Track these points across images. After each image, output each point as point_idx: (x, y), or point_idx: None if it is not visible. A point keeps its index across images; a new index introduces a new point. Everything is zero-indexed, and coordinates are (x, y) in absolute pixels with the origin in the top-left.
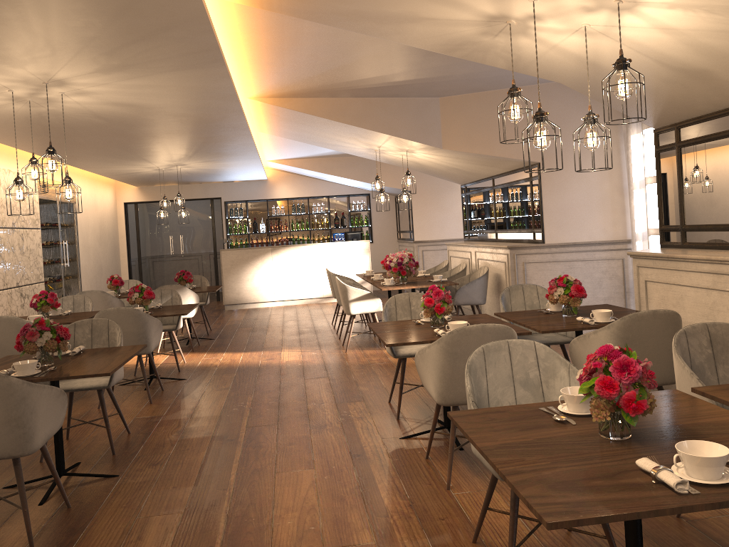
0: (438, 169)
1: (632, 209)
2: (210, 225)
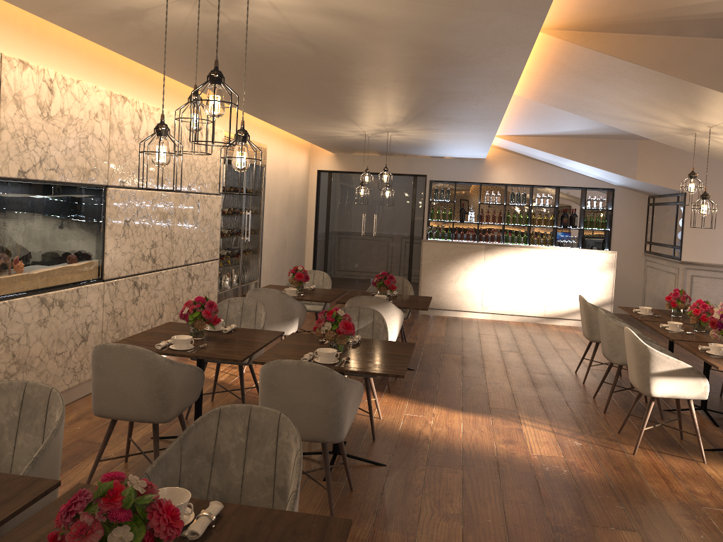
0: None
1: None
2: (409, 206)
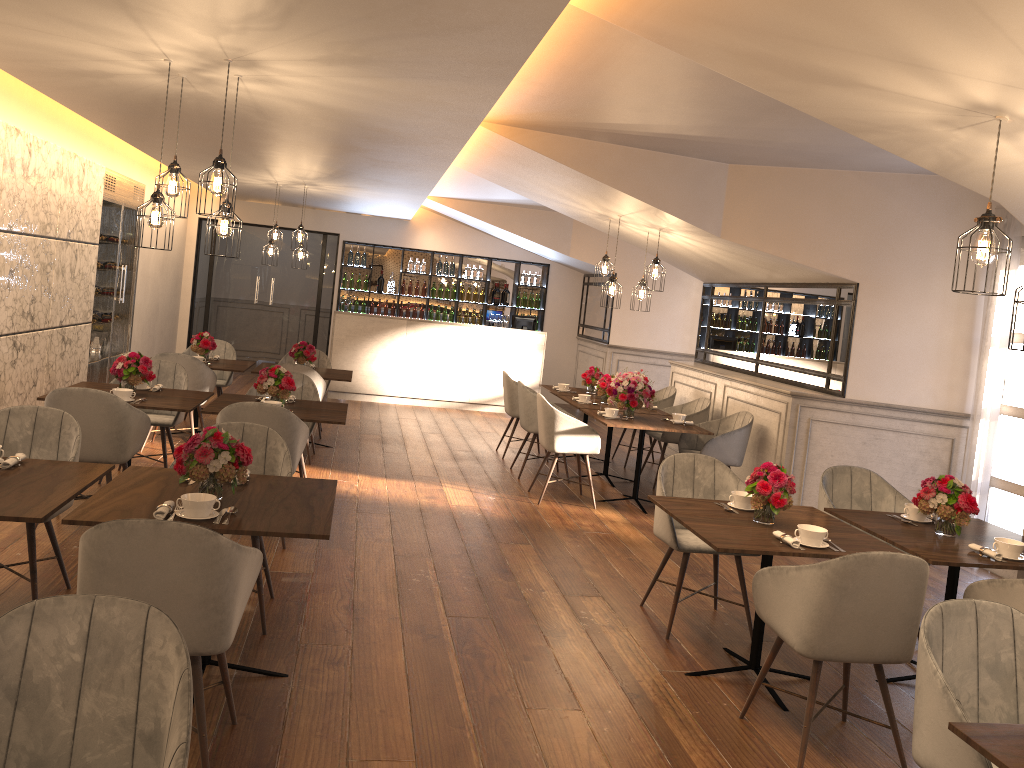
0: (687, 258)
1: (982, 374)
2: (317, 270)
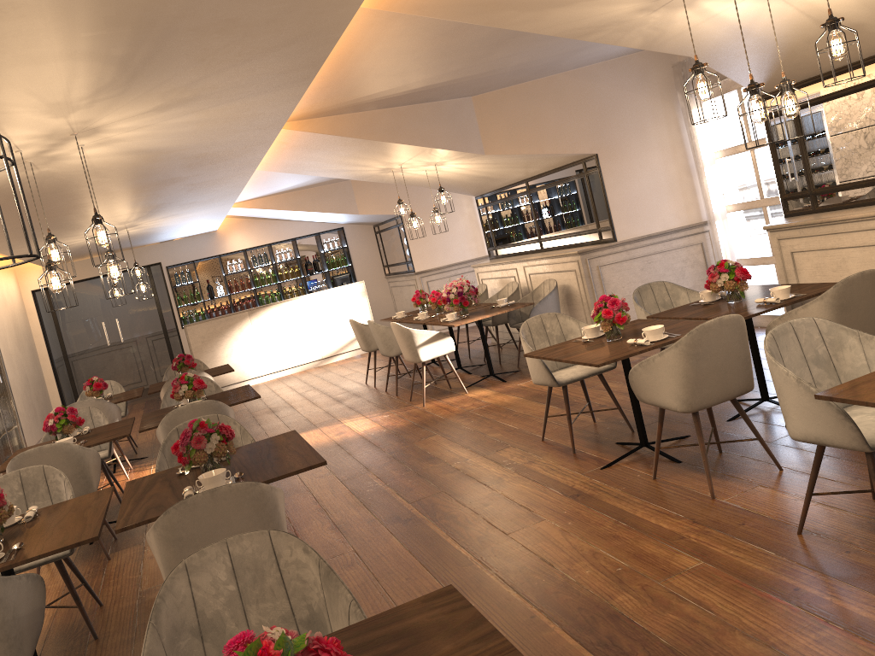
0: (459, 181)
1: (705, 188)
2: (152, 299)
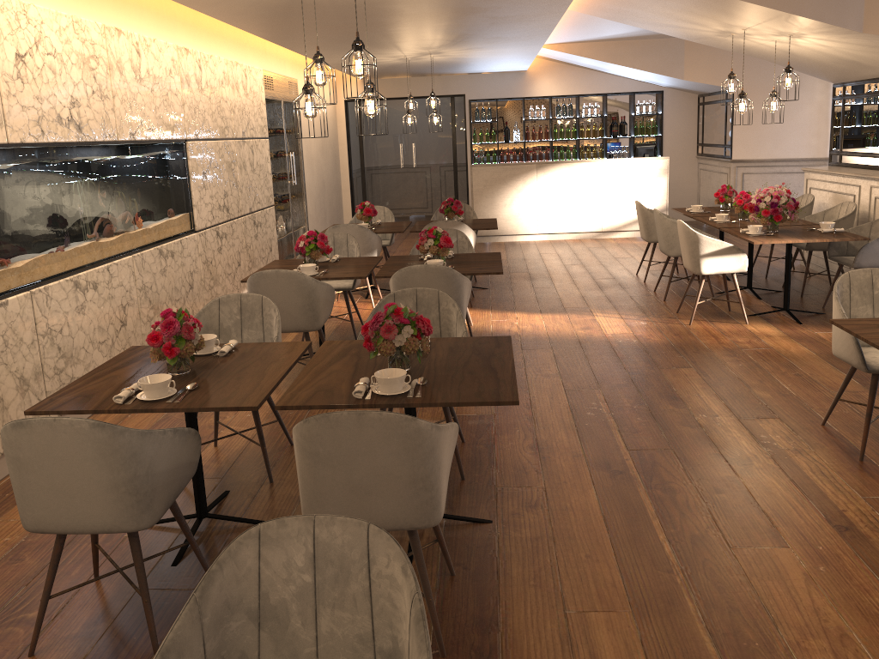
0: (817, 61)
1: None
2: (449, 131)
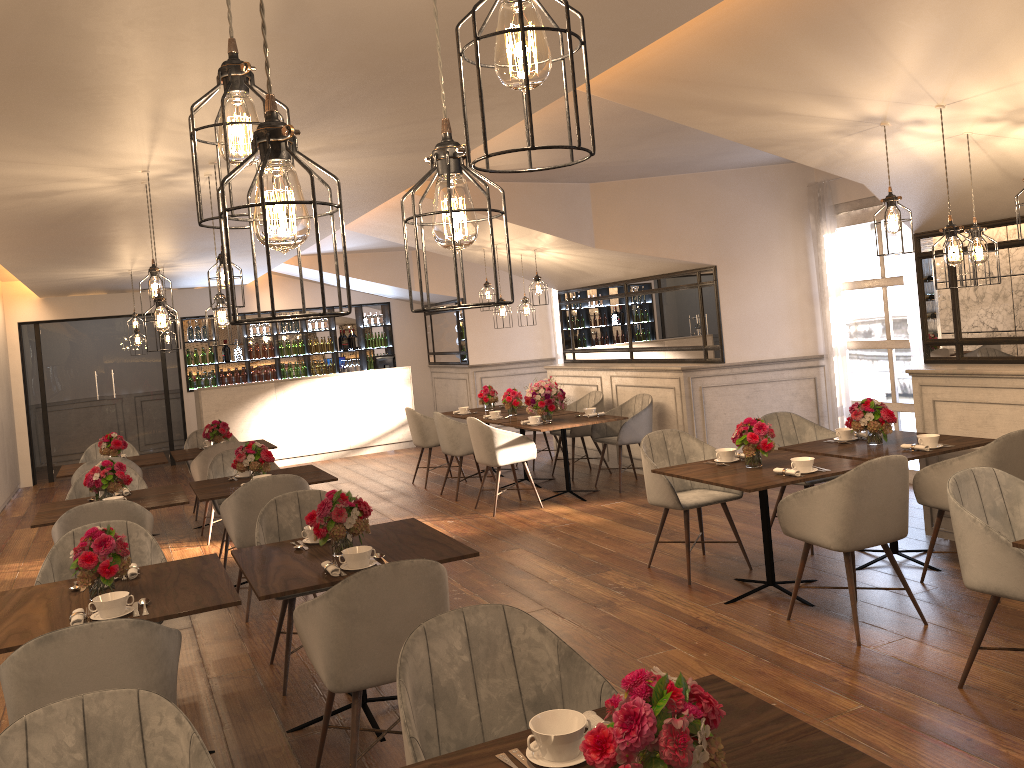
0: (550, 271)
1: (827, 320)
2: (157, 353)
